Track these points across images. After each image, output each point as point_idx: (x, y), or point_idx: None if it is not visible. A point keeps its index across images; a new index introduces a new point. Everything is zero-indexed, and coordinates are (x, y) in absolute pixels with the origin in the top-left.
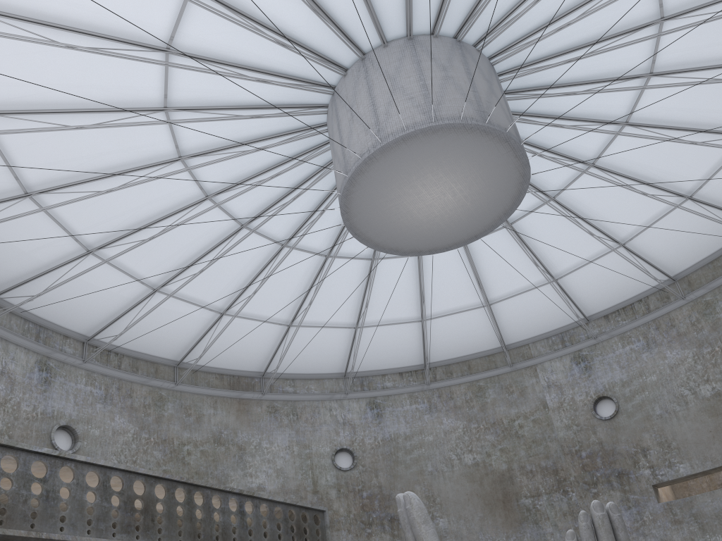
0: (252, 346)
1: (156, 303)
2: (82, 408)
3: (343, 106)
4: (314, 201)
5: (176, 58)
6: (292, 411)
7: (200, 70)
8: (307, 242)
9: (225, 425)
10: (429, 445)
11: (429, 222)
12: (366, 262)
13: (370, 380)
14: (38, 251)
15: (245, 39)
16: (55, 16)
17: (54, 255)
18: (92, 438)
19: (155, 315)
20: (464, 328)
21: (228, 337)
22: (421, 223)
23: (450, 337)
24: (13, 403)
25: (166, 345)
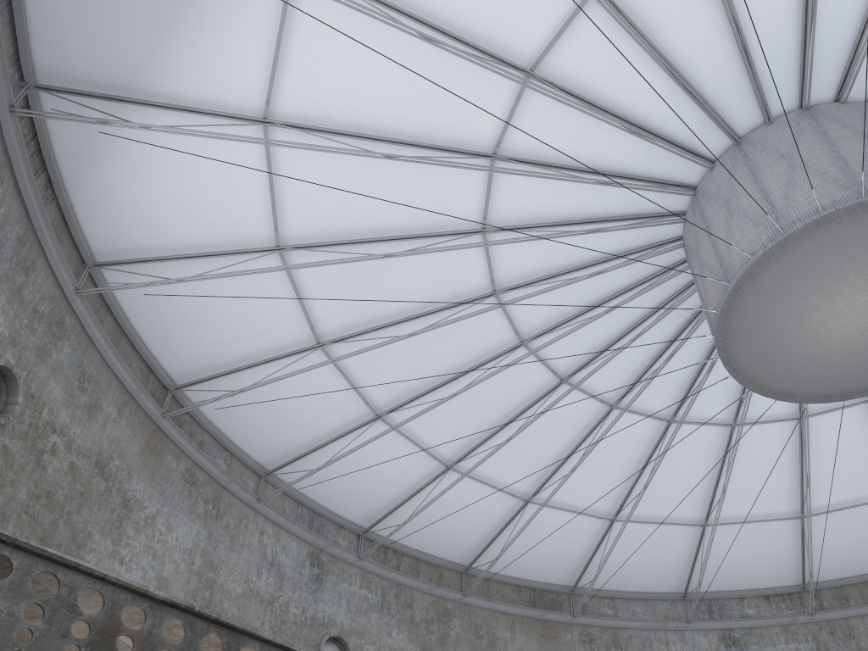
0: (561, 549)
1: (447, 485)
2: (356, 616)
3: (712, 204)
4: (657, 345)
5: (502, 165)
6: (613, 642)
7: (532, 175)
8: (644, 402)
9: None
10: None
11: (845, 350)
12: (723, 430)
13: (721, 604)
14: (322, 417)
15: (585, 134)
16: (373, 128)
17: (338, 421)
18: None
19: (444, 502)
20: (866, 531)
21: (530, 535)
22: (832, 352)
23: (842, 544)
24: (281, 603)
25: (453, 543)
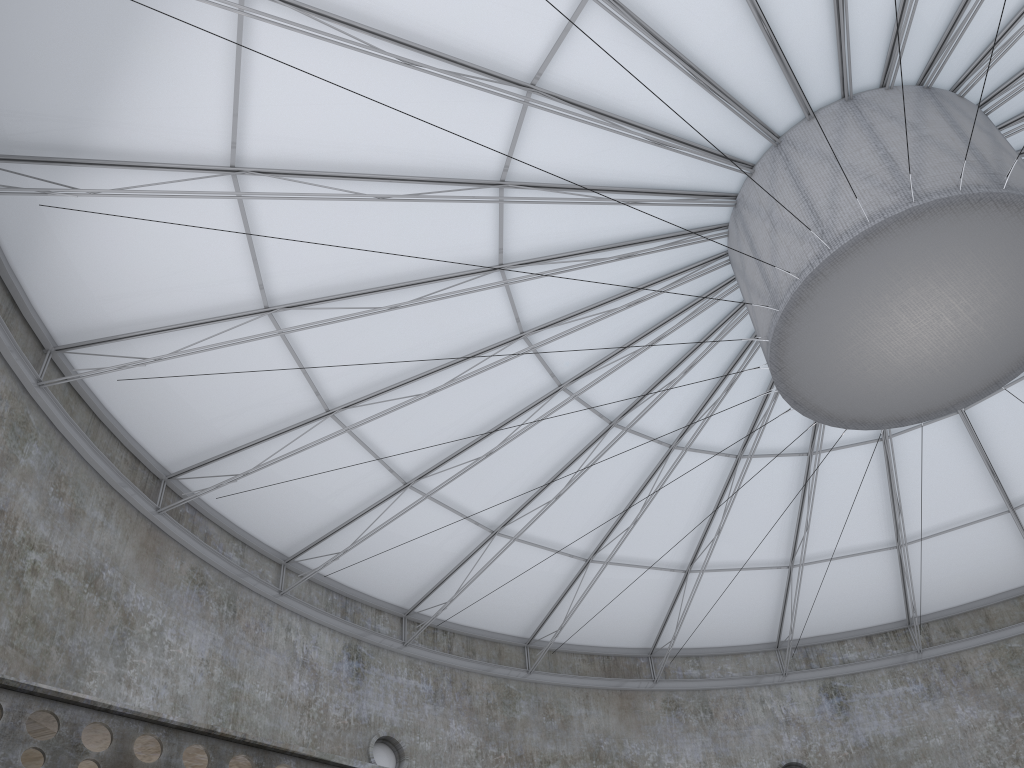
0: (633, 609)
1: (496, 552)
2: (406, 711)
3: (754, 216)
4: (714, 374)
5: (513, 192)
6: (702, 707)
7: (547, 201)
8: (707, 438)
9: (605, 732)
10: (938, 753)
11: (915, 368)
12: (800, 459)
13: (819, 650)
14: (342, 491)
15: (604, 148)
16: (360, 164)
17: (362, 494)
18: (422, 755)
19: (494, 571)
20: (971, 554)
21: (597, 597)
22: (901, 372)
23: (947, 571)
24: (318, 706)
25: (510, 615)
